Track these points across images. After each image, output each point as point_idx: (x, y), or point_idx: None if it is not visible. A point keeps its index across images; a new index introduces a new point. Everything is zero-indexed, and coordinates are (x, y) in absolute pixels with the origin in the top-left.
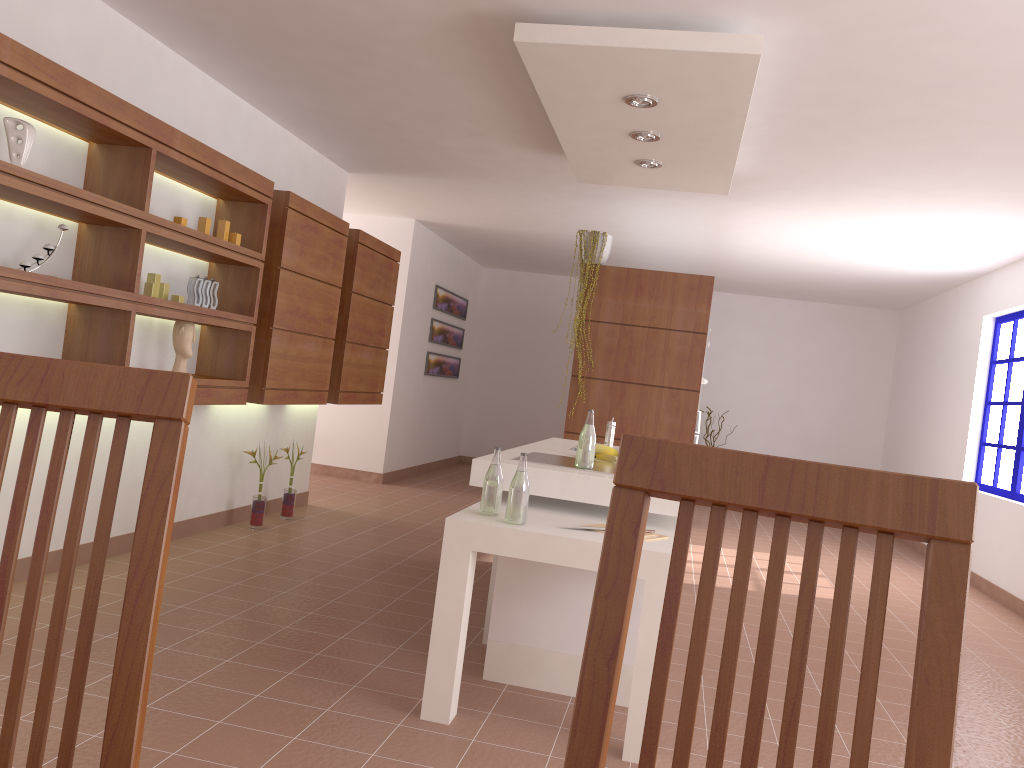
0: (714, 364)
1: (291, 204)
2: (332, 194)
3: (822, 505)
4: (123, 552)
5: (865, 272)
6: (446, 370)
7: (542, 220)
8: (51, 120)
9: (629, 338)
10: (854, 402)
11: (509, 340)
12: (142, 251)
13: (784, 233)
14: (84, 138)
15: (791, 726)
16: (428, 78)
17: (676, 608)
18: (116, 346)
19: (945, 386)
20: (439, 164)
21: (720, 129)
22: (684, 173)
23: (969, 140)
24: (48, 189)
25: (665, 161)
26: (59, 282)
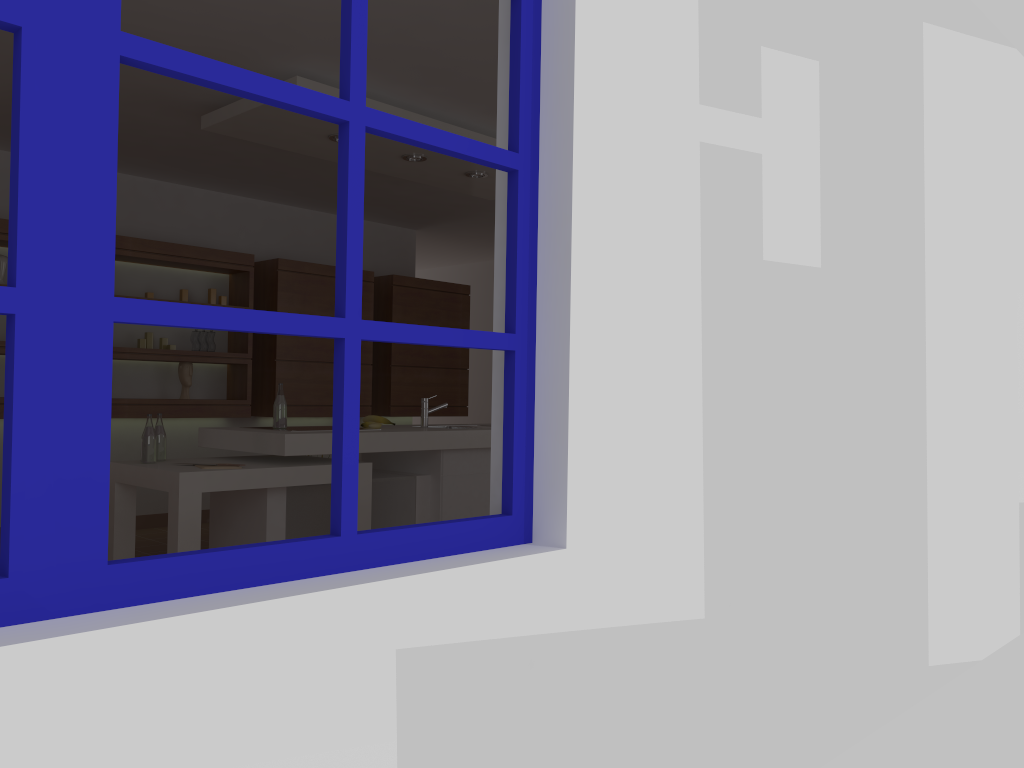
0: None
1: (281, 267)
2: (395, 250)
3: None
4: None
5: None
6: None
7: None
8: None
9: None
10: None
11: None
12: None
13: None
14: None
15: None
16: (284, 157)
17: None
18: None
19: None
20: (437, 209)
21: None
22: None
23: None
24: None
25: (479, 169)
26: None
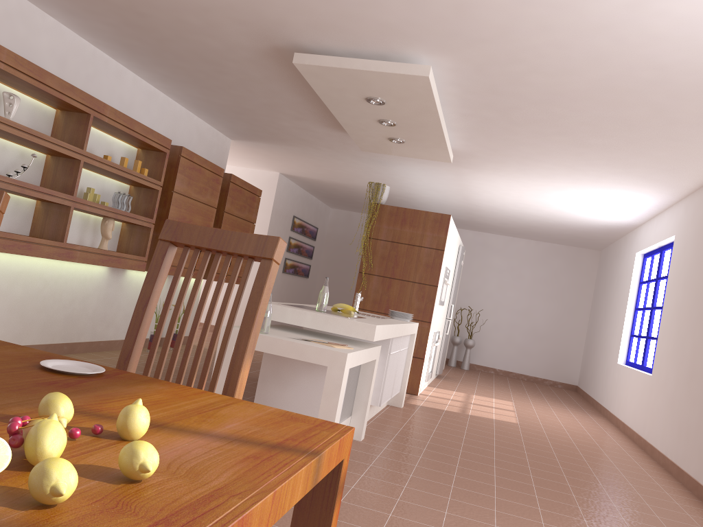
0: (476, 279)
1: (183, 154)
2: (219, 152)
3: (229, 246)
4: (62, 354)
5: (565, 221)
6: (299, 271)
7: (355, 176)
8: (32, 95)
9: (396, 250)
10: (567, 309)
11: (344, 256)
12: (80, 172)
13: (503, 191)
14: (53, 107)
15: (204, 332)
16: (261, 83)
17: (174, 288)
18: (61, 226)
19: (616, 298)
20: (283, 136)
21: (427, 120)
22: (420, 147)
23: (581, 134)
24: (24, 132)
25: (405, 139)
26: (26, 185)
